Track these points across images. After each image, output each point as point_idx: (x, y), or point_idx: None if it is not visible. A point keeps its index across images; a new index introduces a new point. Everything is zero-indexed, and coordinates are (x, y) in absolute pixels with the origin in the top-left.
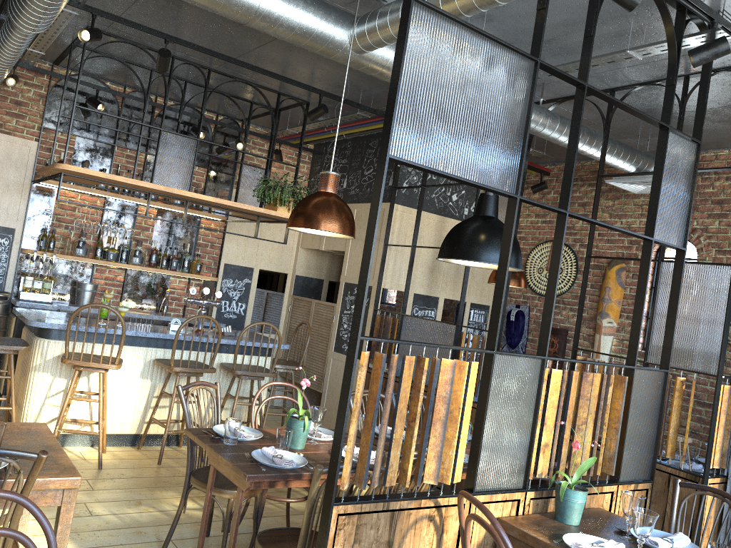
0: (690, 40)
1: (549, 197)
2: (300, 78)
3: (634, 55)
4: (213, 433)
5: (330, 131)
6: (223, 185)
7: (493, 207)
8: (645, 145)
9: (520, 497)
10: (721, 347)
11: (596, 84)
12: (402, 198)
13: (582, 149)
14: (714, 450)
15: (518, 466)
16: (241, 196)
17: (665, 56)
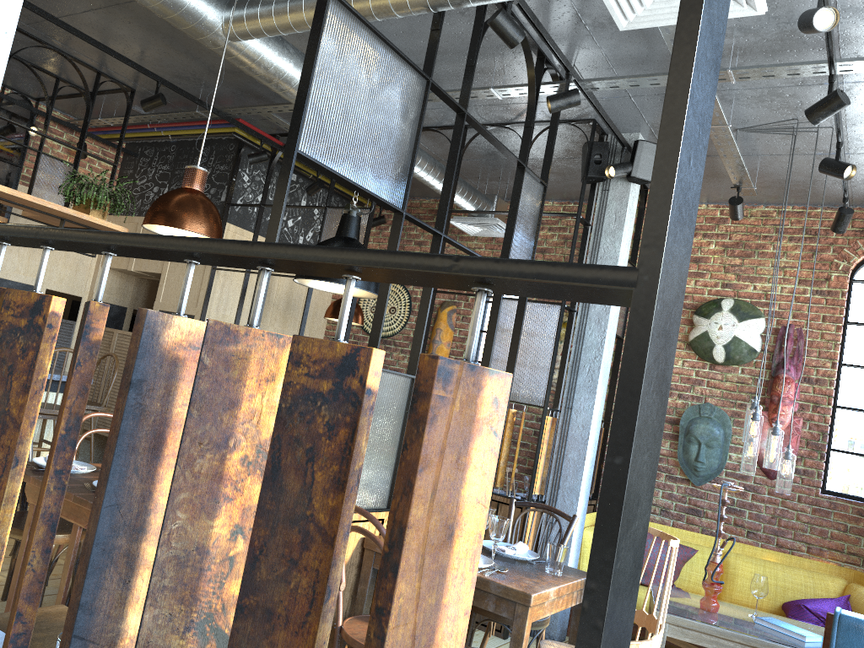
0: (545, 88)
1: (386, 233)
2: (132, 59)
3: (496, 94)
4: (33, 466)
5: (153, 129)
6: (6, 177)
7: (356, 229)
8: (482, 189)
9: (385, 517)
10: (548, 380)
11: (452, 118)
12: (236, 217)
13: (433, 183)
14: (536, 477)
15: (384, 485)
16: (36, 193)
17: (518, 100)
